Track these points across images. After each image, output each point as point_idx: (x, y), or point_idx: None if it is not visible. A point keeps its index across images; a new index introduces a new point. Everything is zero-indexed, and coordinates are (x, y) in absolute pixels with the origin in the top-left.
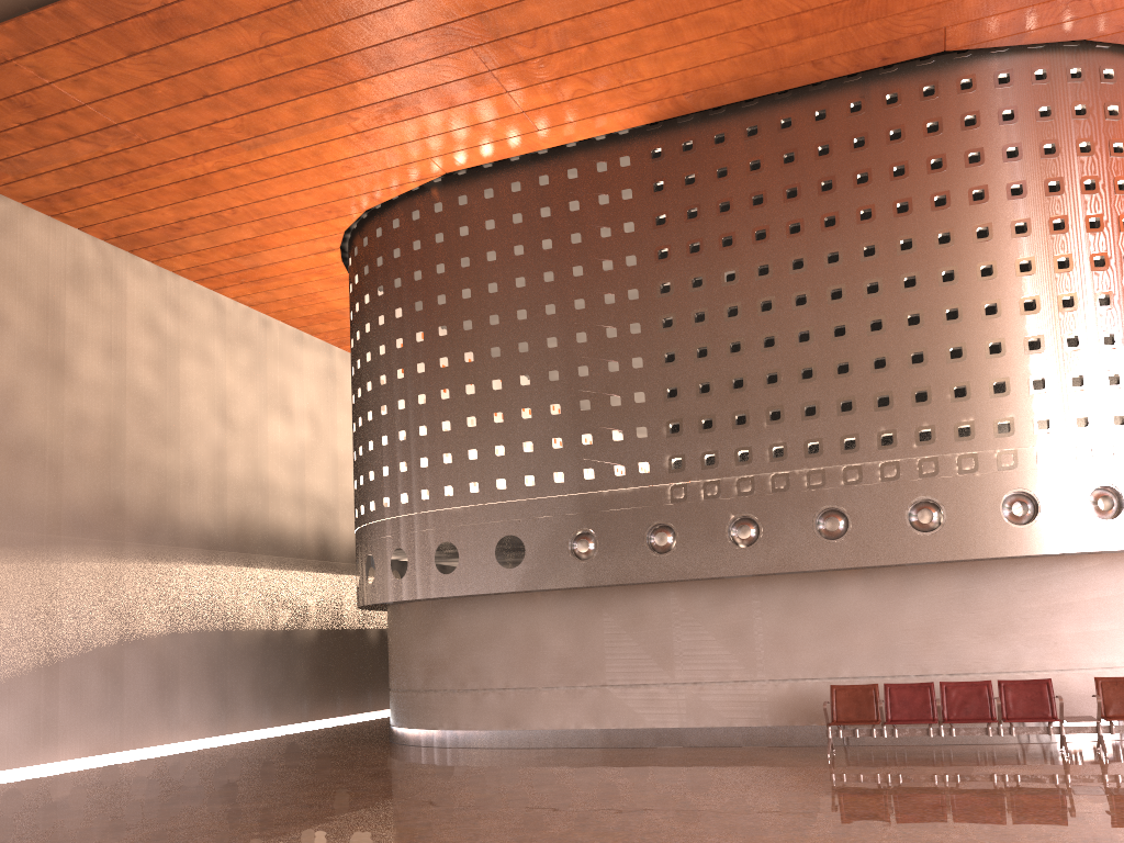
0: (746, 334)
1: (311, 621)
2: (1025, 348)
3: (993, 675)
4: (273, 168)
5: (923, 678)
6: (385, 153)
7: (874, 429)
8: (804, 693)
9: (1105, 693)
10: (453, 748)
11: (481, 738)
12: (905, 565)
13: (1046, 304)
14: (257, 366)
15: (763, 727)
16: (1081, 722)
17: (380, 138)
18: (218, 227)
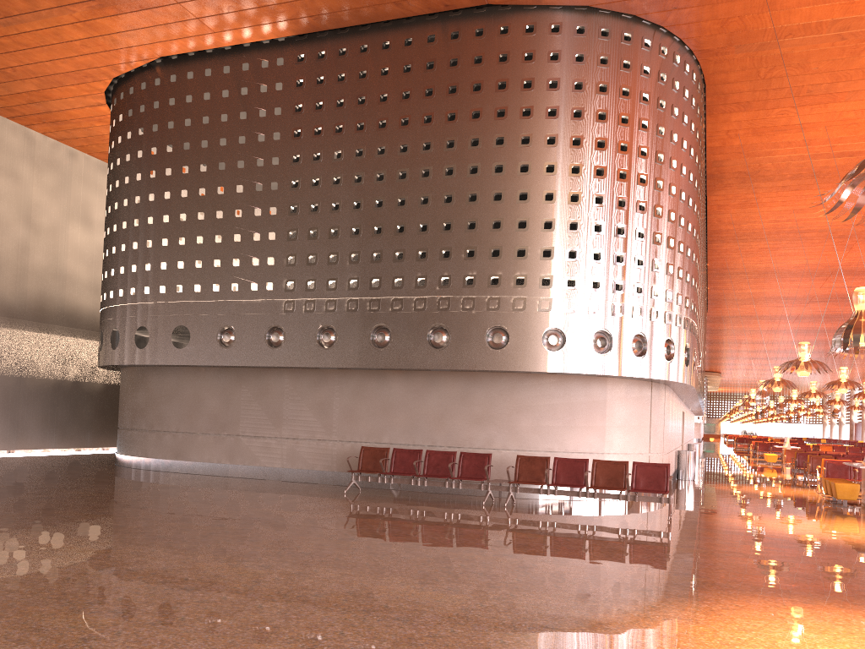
0: (343, 198)
1: (98, 377)
2: (516, 227)
3: (475, 450)
4: (29, 41)
5: (432, 448)
6: (108, 38)
7: (414, 274)
8: (359, 451)
9: (521, 465)
10: (142, 469)
11: (159, 464)
12: (430, 370)
13: (534, 197)
14: (62, 186)
15: (331, 472)
16: (525, 486)
17: (99, 27)
18: (8, 80)
